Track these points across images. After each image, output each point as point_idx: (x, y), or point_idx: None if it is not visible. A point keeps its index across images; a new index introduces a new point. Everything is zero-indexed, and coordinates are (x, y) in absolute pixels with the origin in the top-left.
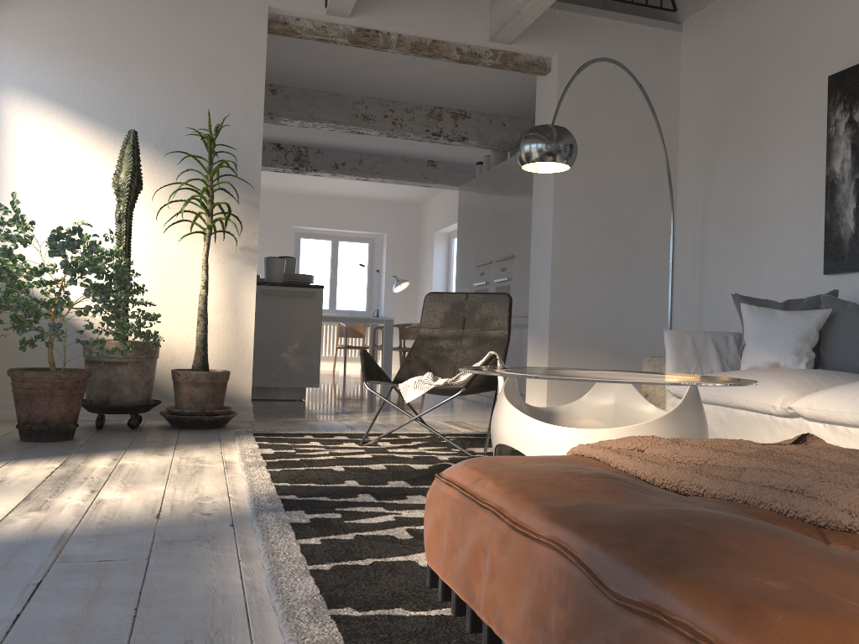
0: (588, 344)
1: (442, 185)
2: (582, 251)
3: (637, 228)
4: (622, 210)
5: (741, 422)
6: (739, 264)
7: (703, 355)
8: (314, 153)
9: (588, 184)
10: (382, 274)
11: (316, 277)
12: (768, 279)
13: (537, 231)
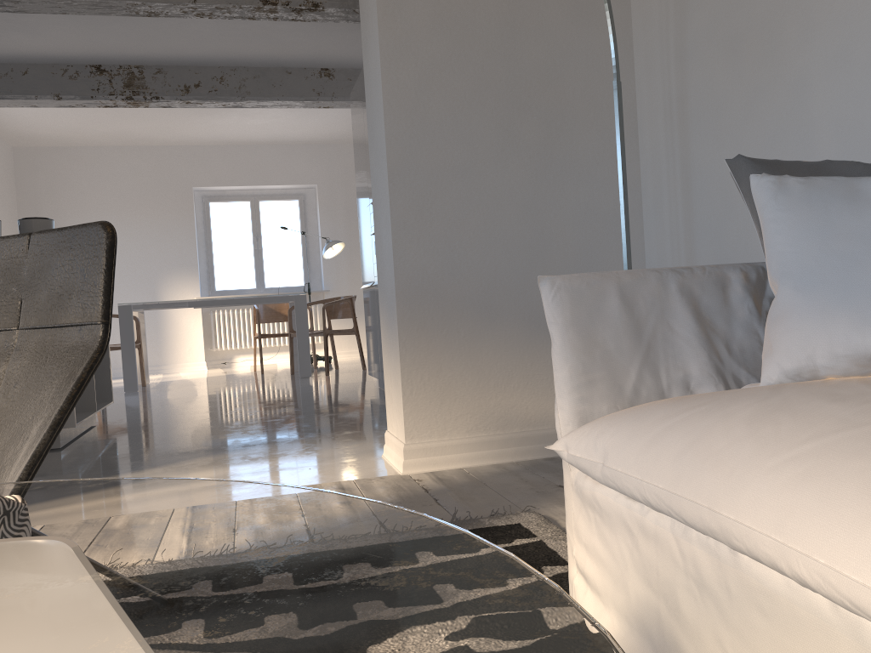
0: (479, 315)
1: (346, 102)
2: (450, 138)
3: (559, 84)
4: (525, 50)
5: (773, 614)
6: (757, 116)
7: (659, 338)
8: (152, 73)
9: (449, 4)
10: (319, 237)
11: (235, 249)
12: (824, 134)
13: (371, 112)
